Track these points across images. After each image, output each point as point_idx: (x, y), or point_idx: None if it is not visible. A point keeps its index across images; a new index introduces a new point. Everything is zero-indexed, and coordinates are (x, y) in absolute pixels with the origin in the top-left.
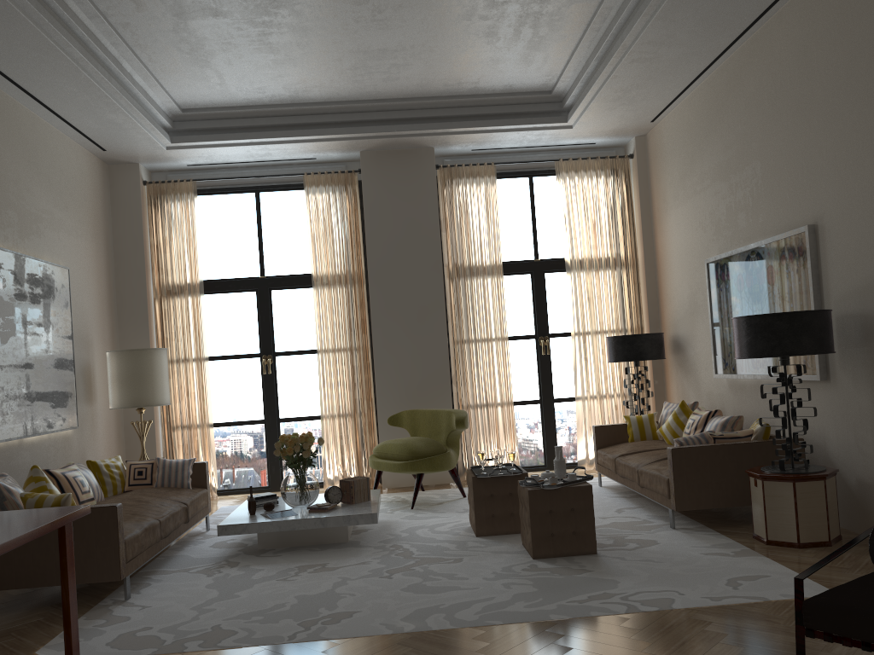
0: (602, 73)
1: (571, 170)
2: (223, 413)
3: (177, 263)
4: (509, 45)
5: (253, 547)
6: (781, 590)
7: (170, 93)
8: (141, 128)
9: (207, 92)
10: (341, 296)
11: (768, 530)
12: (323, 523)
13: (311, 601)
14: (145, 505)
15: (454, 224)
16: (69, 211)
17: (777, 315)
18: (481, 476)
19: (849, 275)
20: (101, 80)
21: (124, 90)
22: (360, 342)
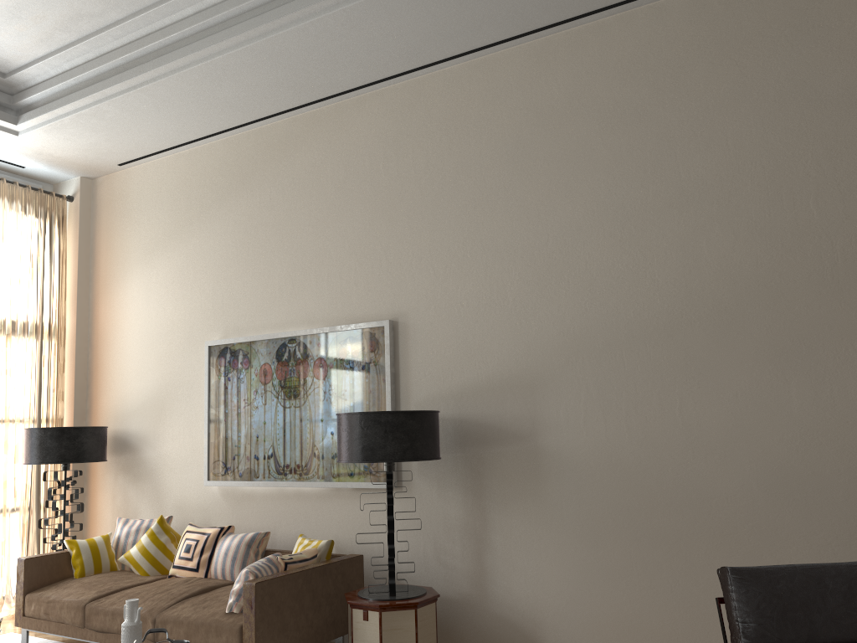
0: (132, 79)
1: None
2: None
3: None
4: None
5: None
6: None
7: None
8: None
9: None
10: None
11: None
12: None
13: None
14: None
15: None
16: None
17: (411, 413)
18: None
19: (442, 377)
20: None
21: None
22: None
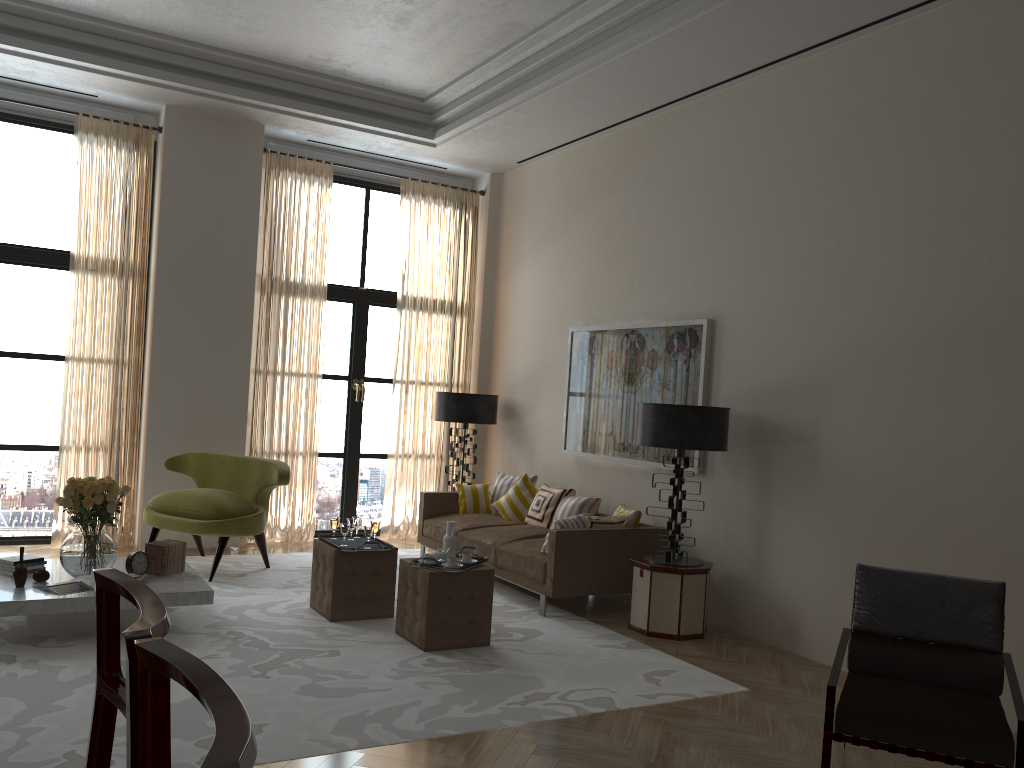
0: (506, 102)
1: (419, 194)
2: None
3: None
4: (414, 38)
5: (14, 632)
6: (699, 686)
7: None
8: None
9: None
10: (113, 290)
11: (650, 622)
12: None
13: (185, 712)
14: None
15: (276, 227)
16: None
17: (692, 407)
18: (348, 550)
19: (746, 376)
20: None
21: None
22: (130, 355)
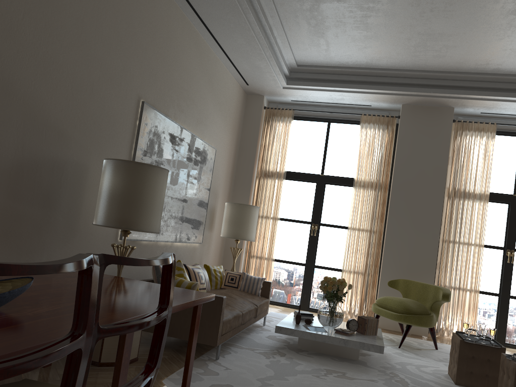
0: None
1: None
2: (281, 254)
3: (273, 157)
4: None
5: (293, 345)
6: None
7: (293, 53)
8: (272, 72)
9: (316, 55)
10: (371, 195)
11: None
12: (345, 343)
13: None
14: (234, 300)
15: (458, 161)
16: (222, 116)
17: None
18: (468, 341)
19: None
20: (259, 38)
21: (270, 47)
22: (377, 227)
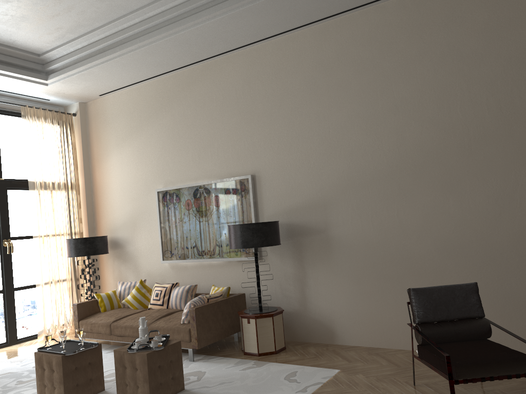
0: (108, 56)
1: (35, 116)
2: None
3: None
4: (47, 12)
5: None
6: (317, 376)
7: None
8: None
9: None
10: None
11: (259, 347)
12: None
13: None
14: None
15: None
16: None
17: (265, 223)
18: (71, 353)
19: (279, 203)
20: None
21: None
22: None
